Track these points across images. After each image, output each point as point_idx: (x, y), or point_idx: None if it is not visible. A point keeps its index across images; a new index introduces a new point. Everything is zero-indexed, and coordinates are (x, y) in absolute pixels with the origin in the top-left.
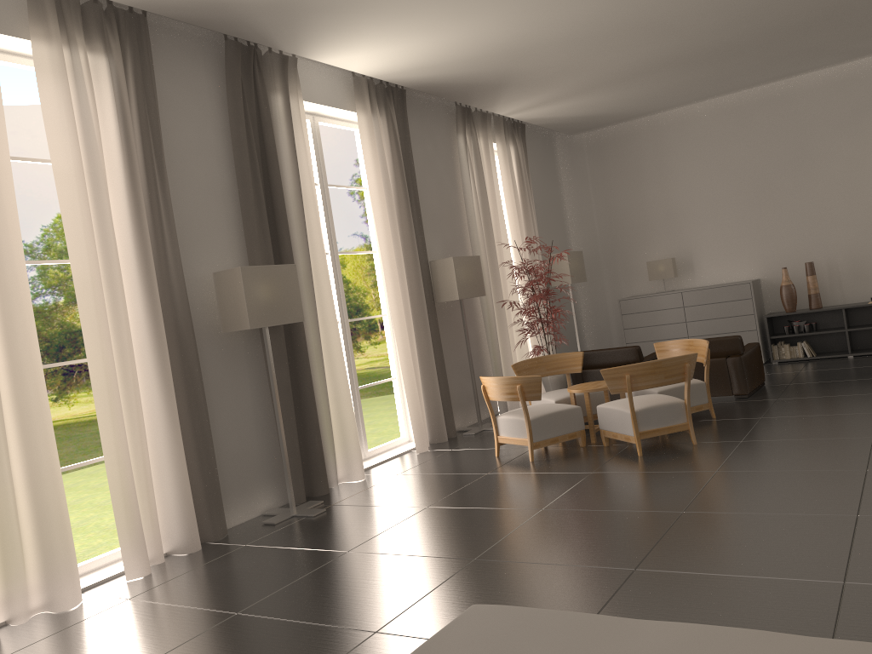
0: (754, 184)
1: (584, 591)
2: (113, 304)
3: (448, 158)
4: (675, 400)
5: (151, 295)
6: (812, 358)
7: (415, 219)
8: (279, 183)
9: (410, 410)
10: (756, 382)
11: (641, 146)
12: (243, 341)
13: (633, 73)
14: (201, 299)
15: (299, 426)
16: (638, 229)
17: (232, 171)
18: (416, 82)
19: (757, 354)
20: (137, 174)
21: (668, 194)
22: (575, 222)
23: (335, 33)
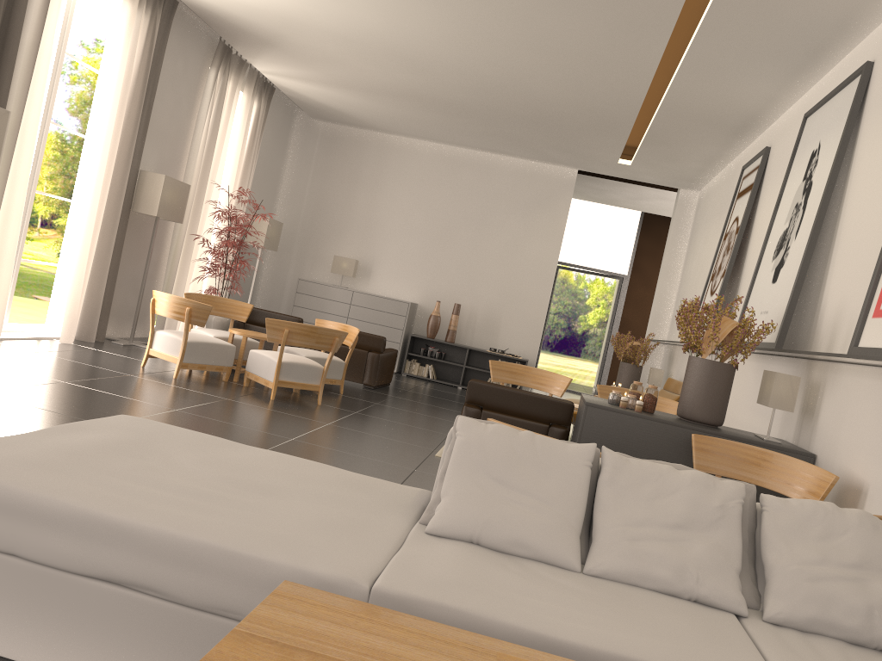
0: (441, 226)
1: None
2: None
3: (194, 85)
4: (317, 364)
5: None
6: (432, 380)
7: (141, 125)
8: (20, 27)
9: (69, 299)
10: (384, 380)
11: (367, 155)
12: None
13: (383, 90)
14: None
15: None
16: (338, 225)
17: None
18: (193, 1)
19: (393, 358)
20: None
21: (374, 206)
22: (286, 196)
23: None
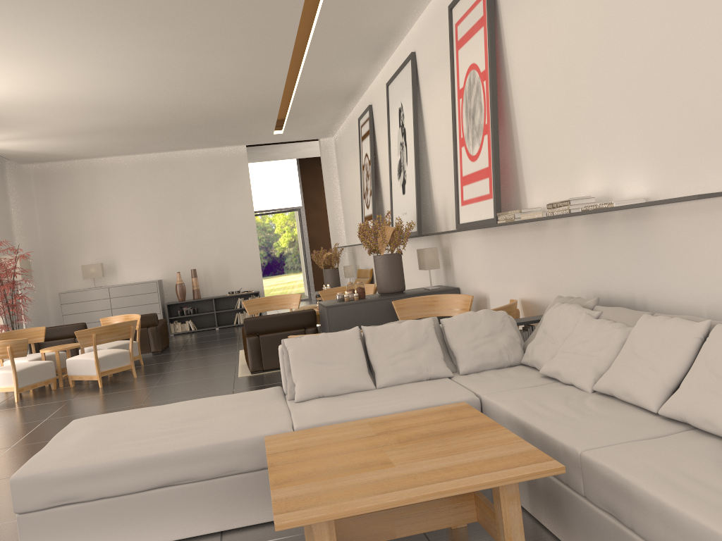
0: (159, 216)
1: None
2: None
3: None
4: (124, 350)
5: None
6: (195, 331)
7: None
8: None
9: None
10: (165, 344)
11: (79, 180)
12: None
13: (84, 131)
14: None
15: None
16: (74, 241)
17: None
18: None
19: (165, 326)
20: None
21: (99, 217)
22: (21, 232)
23: None
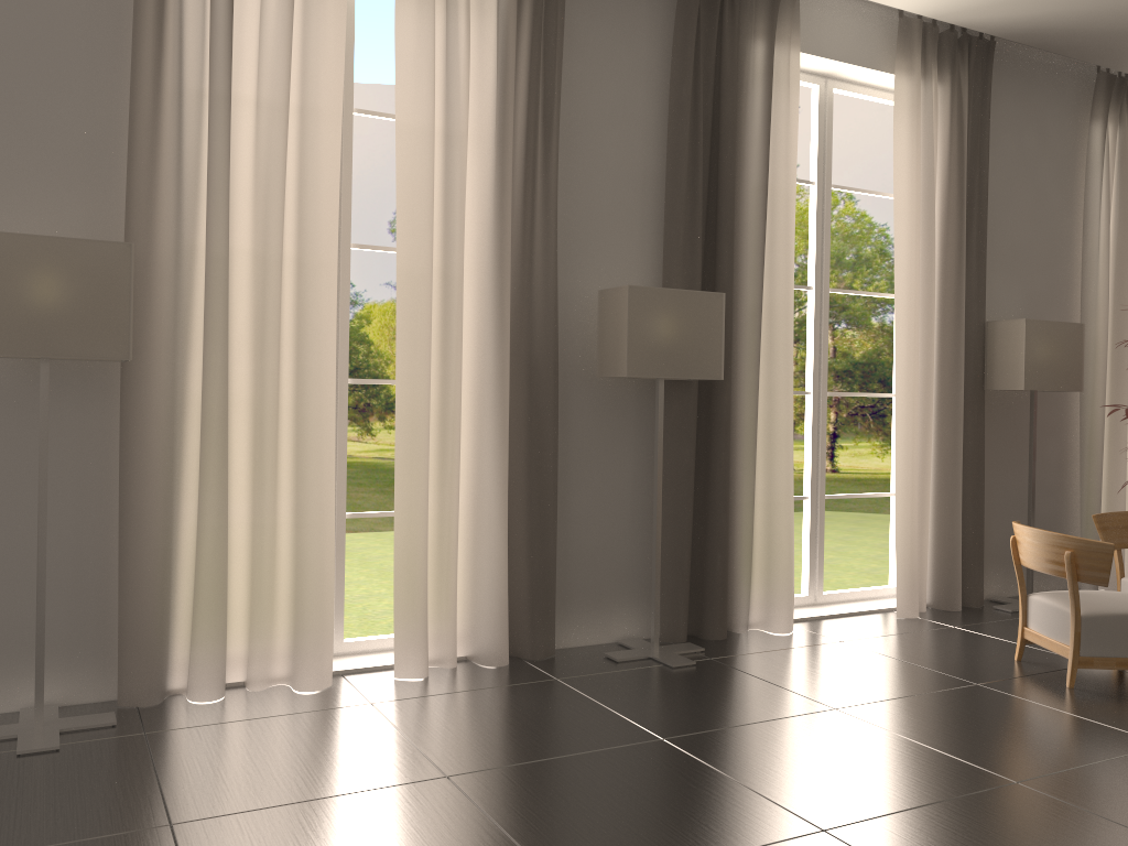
0: None
1: None
2: (445, 313)
3: (1065, 160)
4: None
5: (497, 309)
6: None
7: (972, 251)
8: (730, 172)
9: (898, 548)
10: None
11: None
12: (634, 395)
13: None
14: (581, 325)
15: (700, 531)
16: None
17: (664, 150)
18: (1011, 26)
19: None
20: (507, 142)
21: None
22: None
23: None
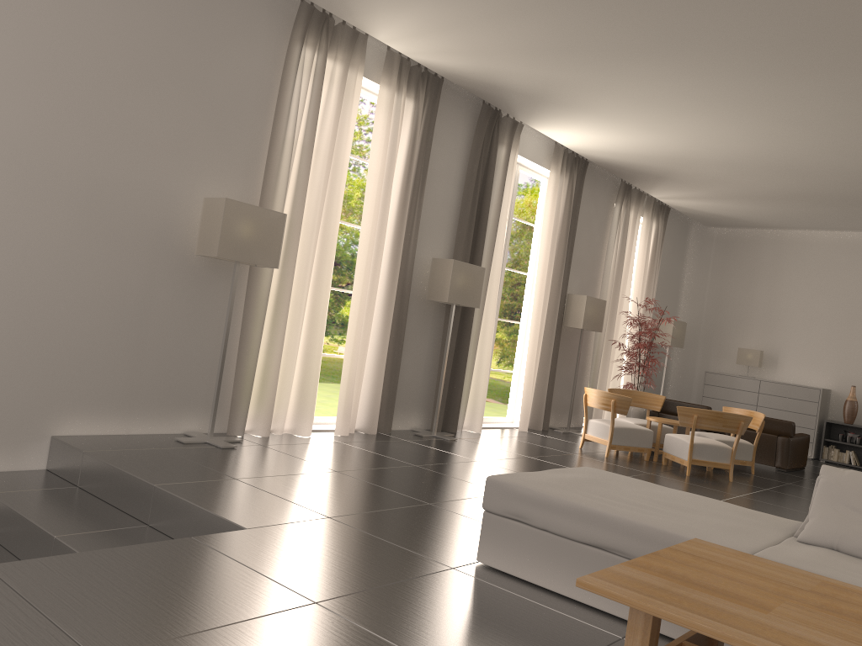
0: (849, 310)
1: None
2: (374, 260)
3: (603, 220)
4: (725, 445)
5: (396, 261)
6: (855, 467)
7: (566, 259)
8: (488, 209)
9: (523, 397)
10: (797, 464)
11: (762, 252)
12: (433, 309)
13: (770, 196)
14: (418, 273)
15: (449, 379)
16: (739, 319)
17: (460, 192)
18: (599, 159)
19: (805, 443)
20: (411, 182)
21: (774, 298)
22: (687, 298)
23: (559, 118)
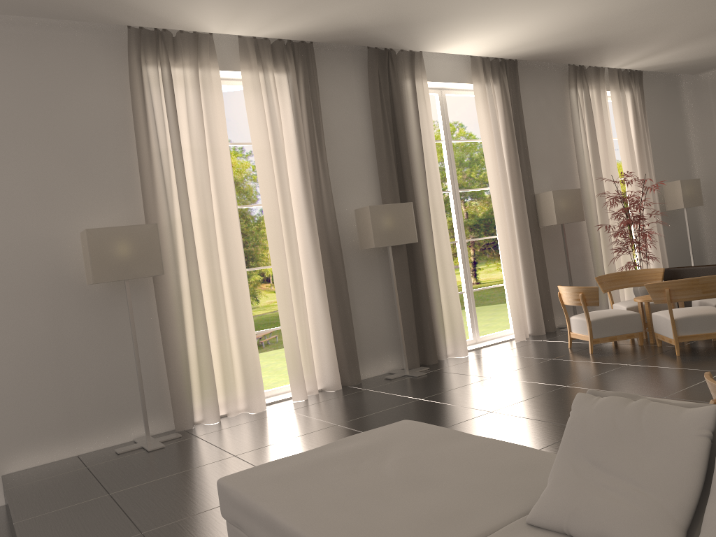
0: None
1: (541, 437)
2: (288, 231)
3: (560, 110)
4: (715, 312)
5: (311, 226)
6: None
7: (522, 162)
8: (405, 145)
9: (511, 308)
10: None
11: None
12: (377, 255)
13: None
14: (348, 227)
15: (417, 315)
16: None
17: (372, 139)
18: (522, 55)
19: None
20: (303, 149)
21: None
22: (699, 152)
23: (442, 34)
